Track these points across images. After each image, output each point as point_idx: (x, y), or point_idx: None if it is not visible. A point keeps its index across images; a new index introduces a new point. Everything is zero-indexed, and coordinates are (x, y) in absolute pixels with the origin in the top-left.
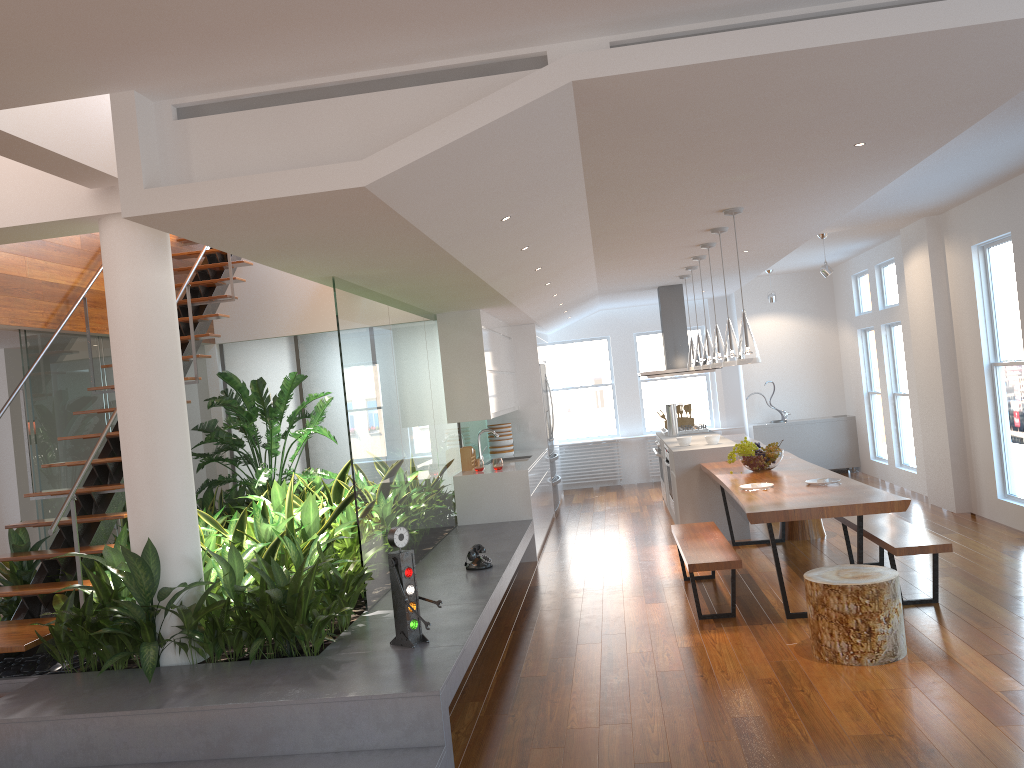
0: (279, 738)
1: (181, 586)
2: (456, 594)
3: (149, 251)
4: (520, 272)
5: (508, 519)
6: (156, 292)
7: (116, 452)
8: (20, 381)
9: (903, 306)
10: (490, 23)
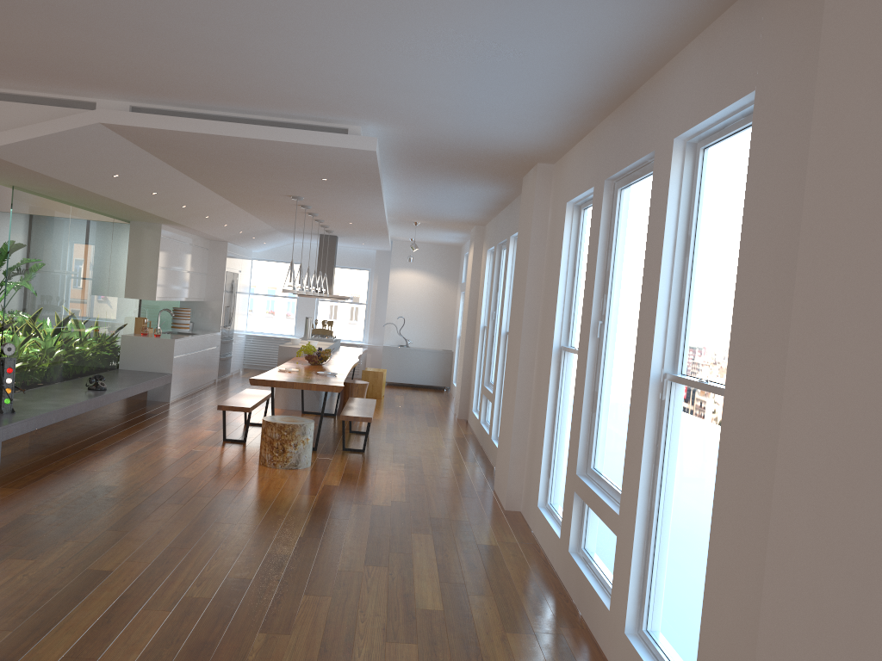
0: None
1: None
2: (63, 398)
3: None
4: (167, 206)
5: (155, 370)
6: None
7: None
8: None
9: None
10: (55, 85)
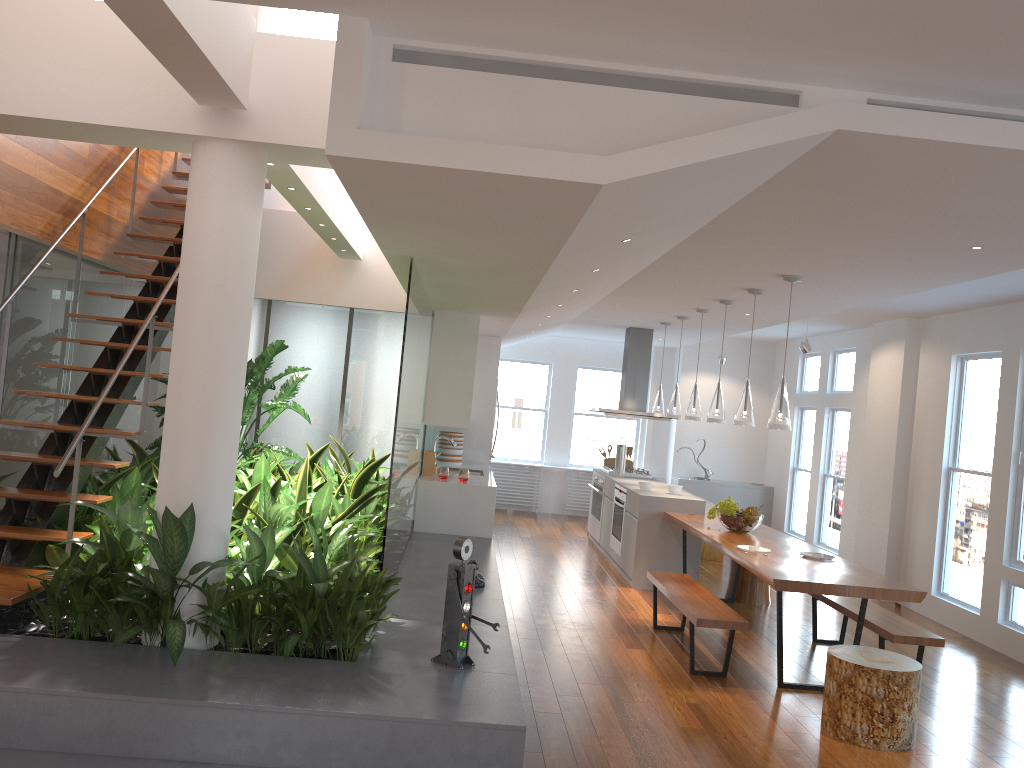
0: (337, 753)
1: (226, 564)
2: None
3: (248, 188)
4: (562, 290)
5: (467, 534)
6: (246, 234)
7: (96, 391)
8: (11, 292)
9: (857, 395)
10: (783, 50)
